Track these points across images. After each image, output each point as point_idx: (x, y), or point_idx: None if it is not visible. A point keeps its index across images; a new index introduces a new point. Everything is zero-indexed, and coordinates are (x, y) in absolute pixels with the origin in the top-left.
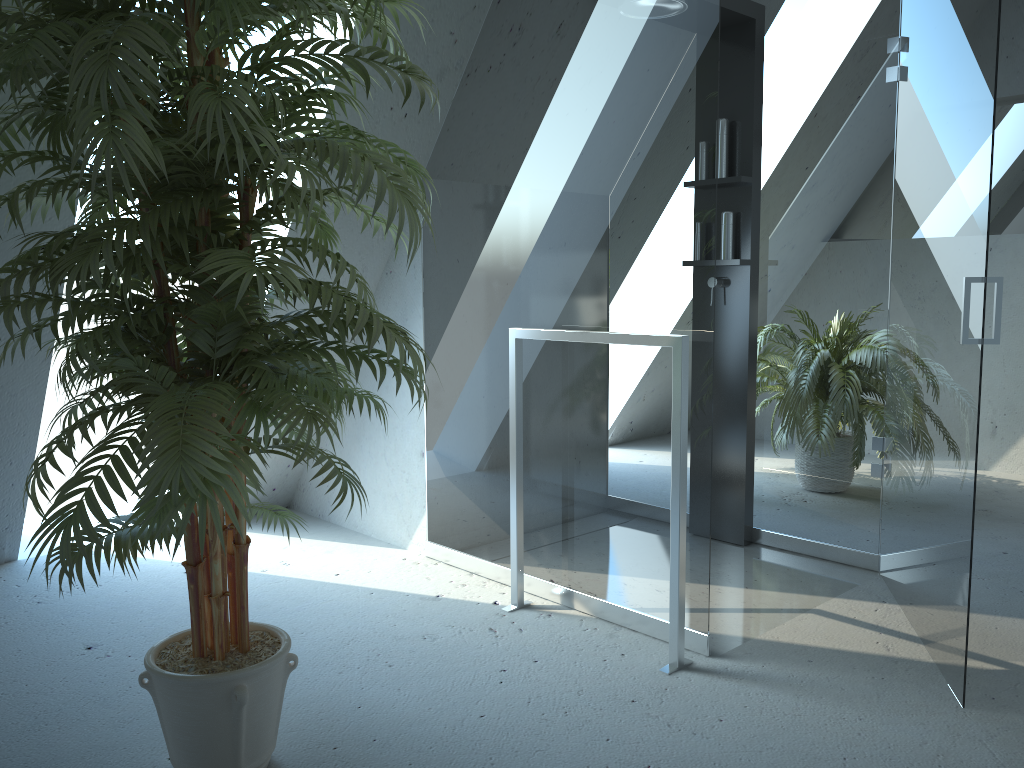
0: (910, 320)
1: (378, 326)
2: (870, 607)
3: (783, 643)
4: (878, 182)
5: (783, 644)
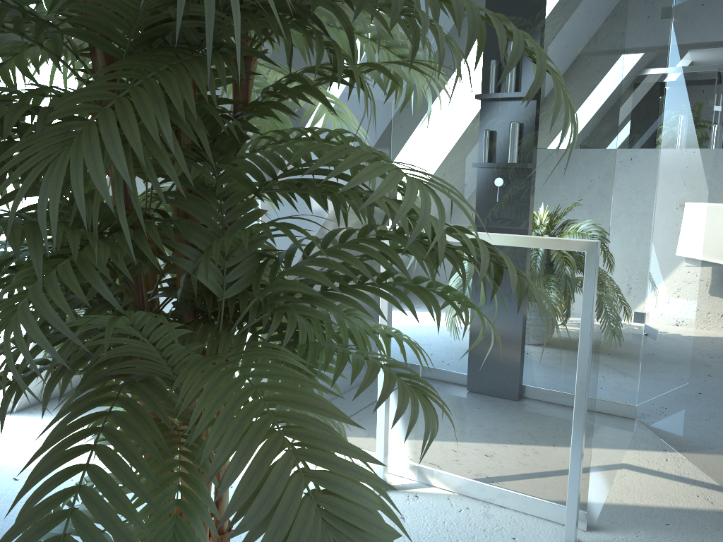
0: (700, 221)
1: (508, 261)
2: (660, 457)
3: (630, 506)
4: (649, 103)
5: (632, 507)
